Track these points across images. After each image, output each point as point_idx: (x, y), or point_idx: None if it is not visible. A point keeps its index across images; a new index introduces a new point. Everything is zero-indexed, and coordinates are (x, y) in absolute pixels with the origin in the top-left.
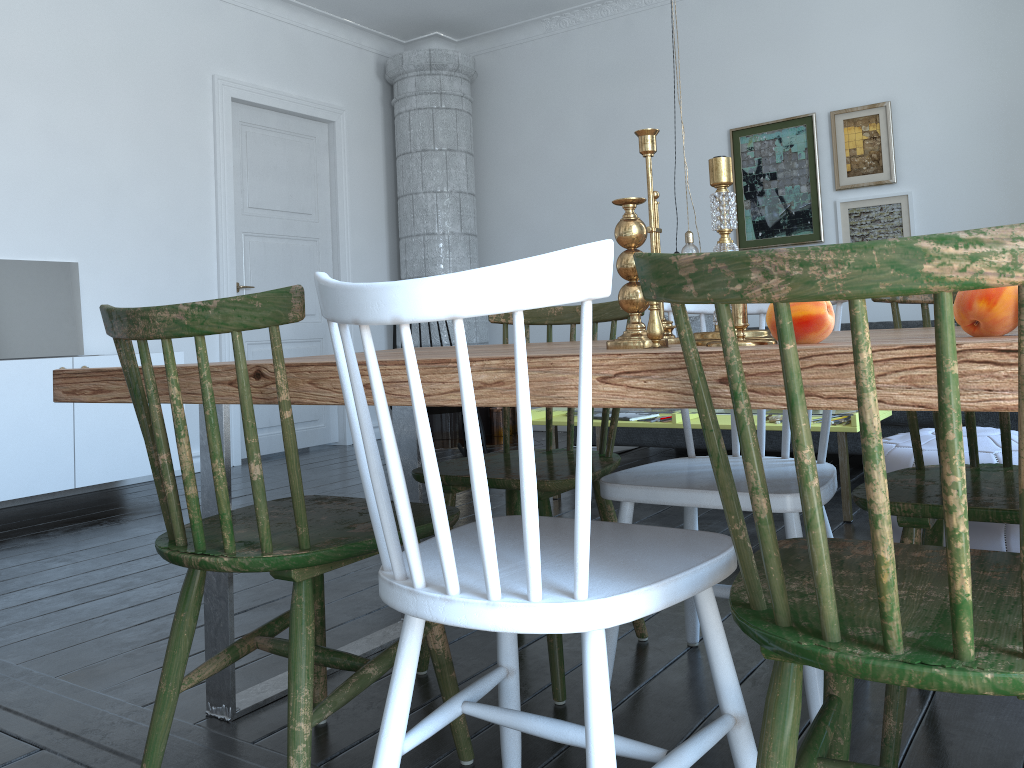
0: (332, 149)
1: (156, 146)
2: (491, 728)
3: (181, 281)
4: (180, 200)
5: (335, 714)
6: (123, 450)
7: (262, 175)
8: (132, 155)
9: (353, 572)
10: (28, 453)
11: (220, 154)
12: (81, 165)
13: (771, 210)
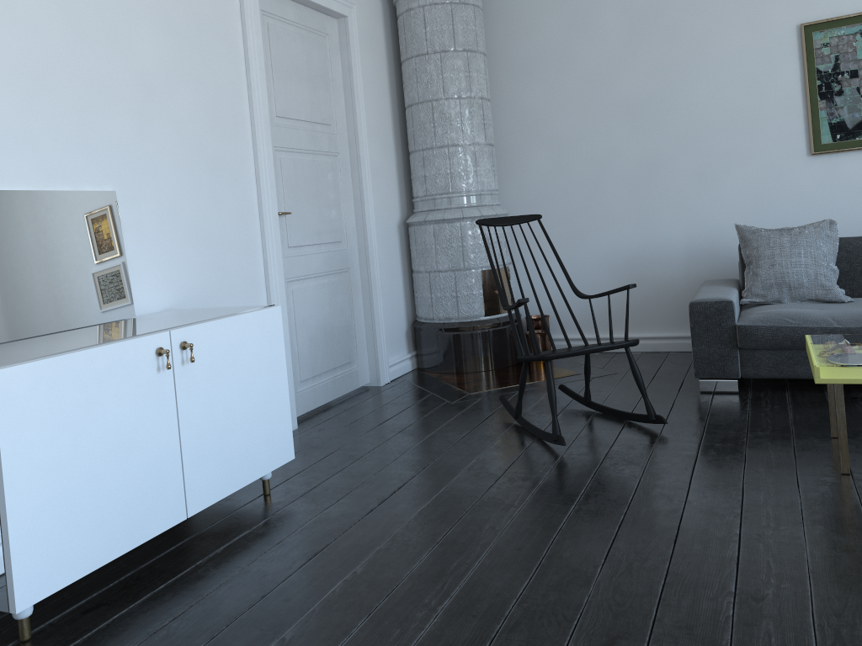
0: (345, 49)
1: (186, 35)
2: None
3: (224, 210)
4: (215, 106)
5: None
6: (233, 451)
7: (286, 77)
8: (162, 45)
9: None
10: (130, 483)
11: (251, 49)
12: (107, 56)
13: (851, 110)
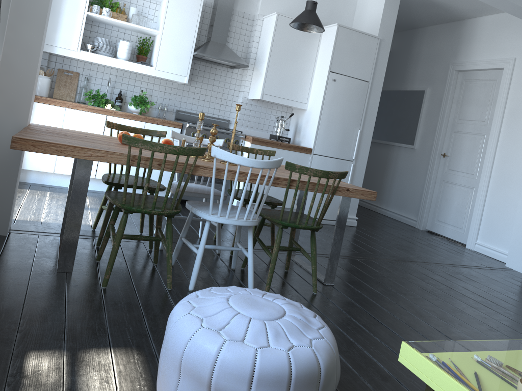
0: None
1: None
2: (242, 261)
3: None
4: None
5: None
6: None
7: None
8: None
9: (418, 306)
10: None
11: None
12: None
13: None
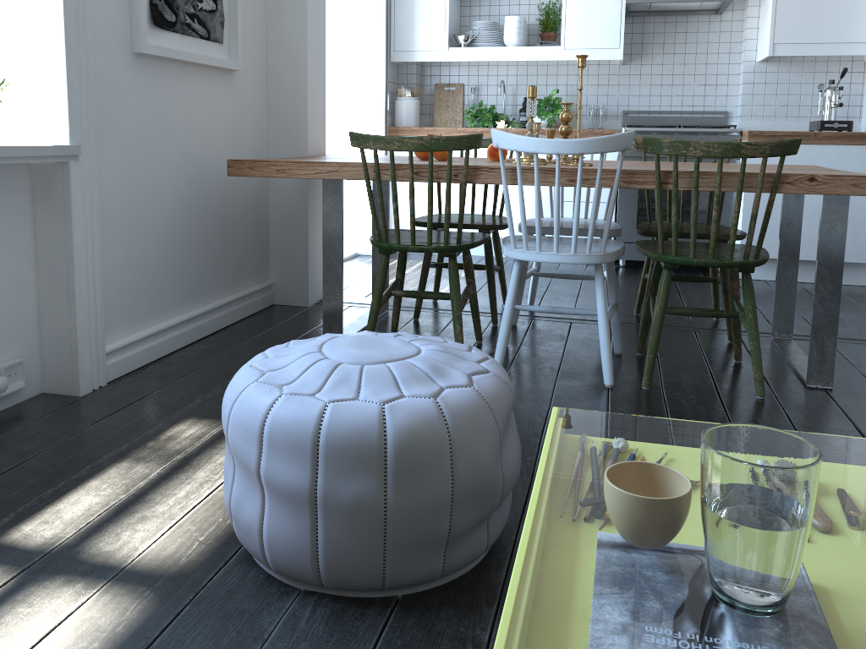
0: None
1: None
2: None
3: None
4: None
5: (732, 344)
6: None
7: None
8: None
9: None
10: None
11: None
12: None
13: None
